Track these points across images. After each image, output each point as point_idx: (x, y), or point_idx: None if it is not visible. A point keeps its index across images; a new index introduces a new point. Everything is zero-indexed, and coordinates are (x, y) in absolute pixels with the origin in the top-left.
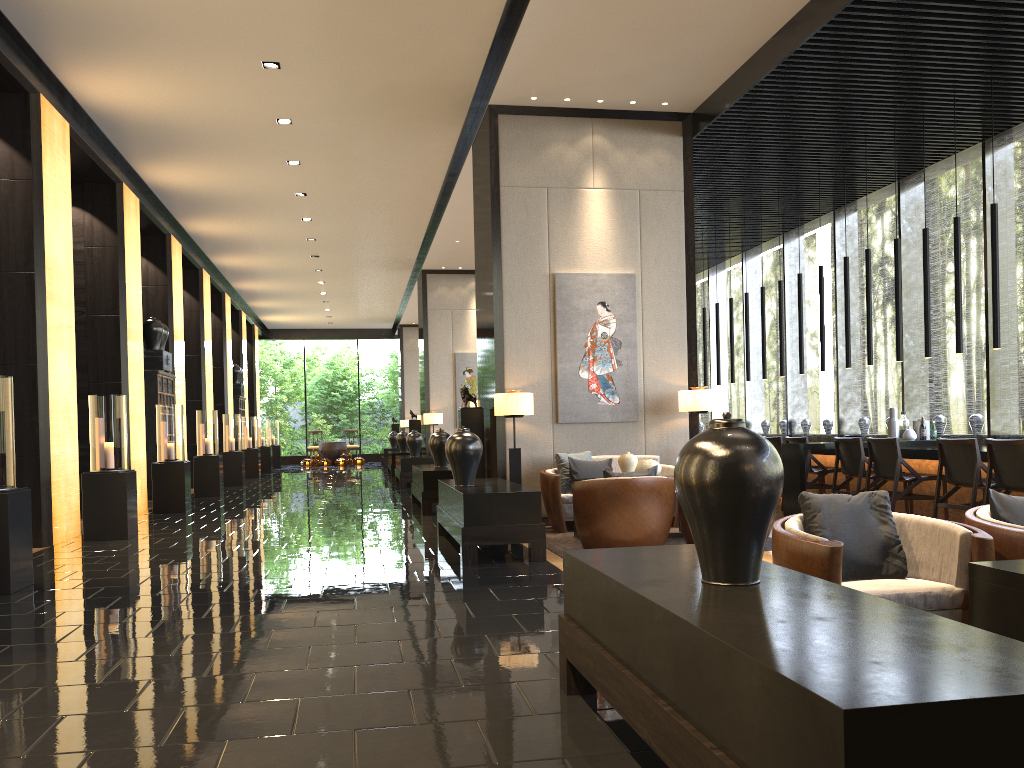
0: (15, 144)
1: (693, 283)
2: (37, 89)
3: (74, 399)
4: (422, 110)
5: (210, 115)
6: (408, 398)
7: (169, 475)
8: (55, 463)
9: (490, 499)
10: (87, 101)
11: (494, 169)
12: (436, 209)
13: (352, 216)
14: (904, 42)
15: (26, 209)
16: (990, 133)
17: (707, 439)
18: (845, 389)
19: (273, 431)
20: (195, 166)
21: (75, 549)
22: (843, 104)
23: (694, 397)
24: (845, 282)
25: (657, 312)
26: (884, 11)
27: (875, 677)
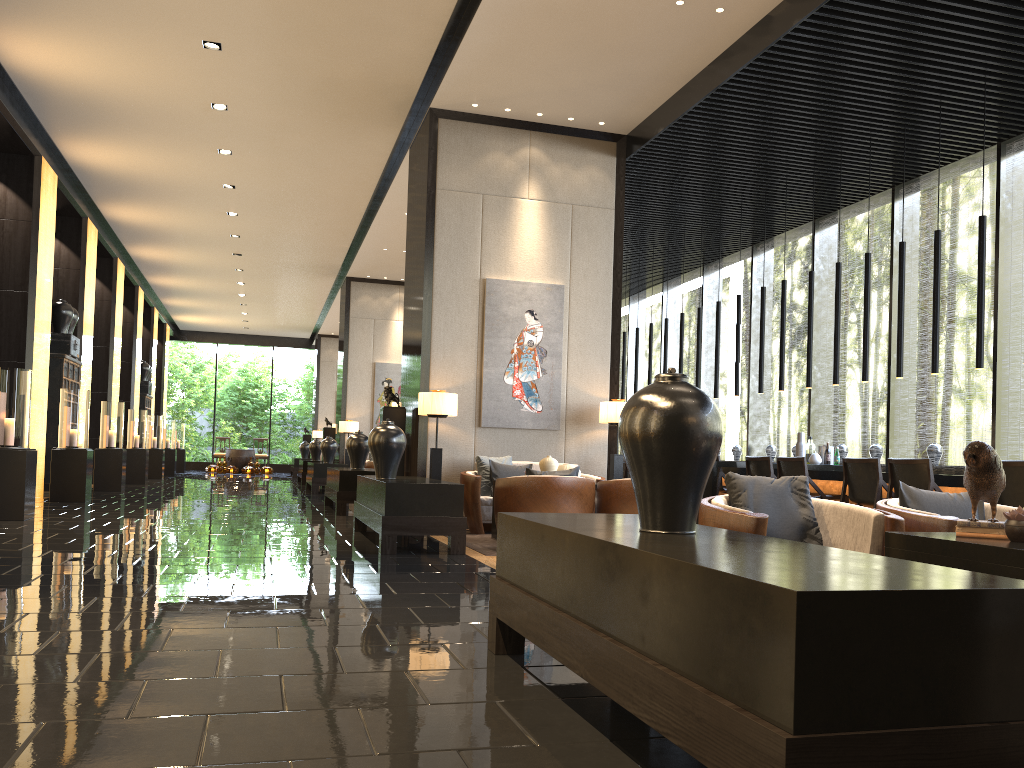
0: None
1: (619, 299)
2: None
3: None
4: (362, 108)
5: (142, 93)
6: (322, 409)
7: (70, 462)
8: None
9: (413, 489)
10: (12, 65)
11: (431, 171)
12: (366, 214)
13: (280, 214)
14: (829, 81)
15: None
16: (900, 180)
17: (653, 390)
18: (755, 417)
19: (179, 434)
20: (121, 146)
21: None
22: (769, 138)
23: (615, 409)
24: (761, 311)
25: (583, 324)
26: (813, 48)
27: (820, 578)
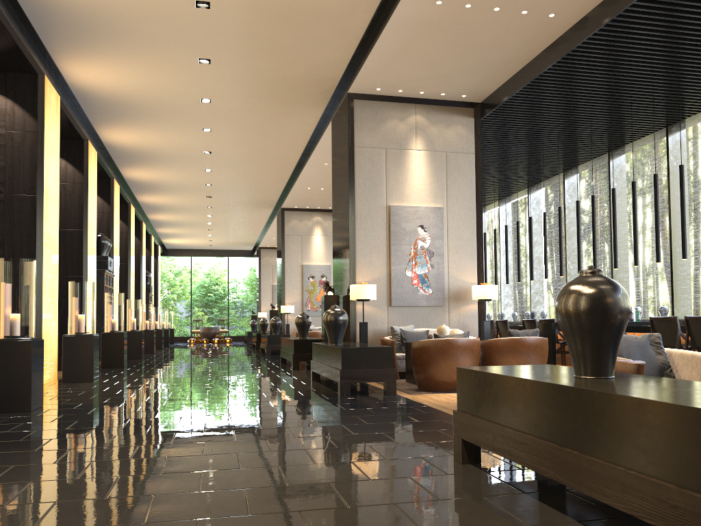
0: (26, 108)
1: (481, 214)
2: (43, 71)
3: (57, 284)
4: (300, 96)
5: (156, 94)
6: (263, 297)
7: (113, 341)
8: (44, 328)
9: (359, 351)
10: (73, 82)
11: (350, 135)
12: (297, 165)
13: (239, 169)
14: (627, 58)
15: (32, 152)
16: (672, 122)
17: (582, 281)
18: None
19: (169, 318)
20: (138, 130)
21: (59, 387)
22: (581, 99)
23: (483, 289)
24: (577, 217)
25: (457, 233)
26: (618, 37)
27: None
